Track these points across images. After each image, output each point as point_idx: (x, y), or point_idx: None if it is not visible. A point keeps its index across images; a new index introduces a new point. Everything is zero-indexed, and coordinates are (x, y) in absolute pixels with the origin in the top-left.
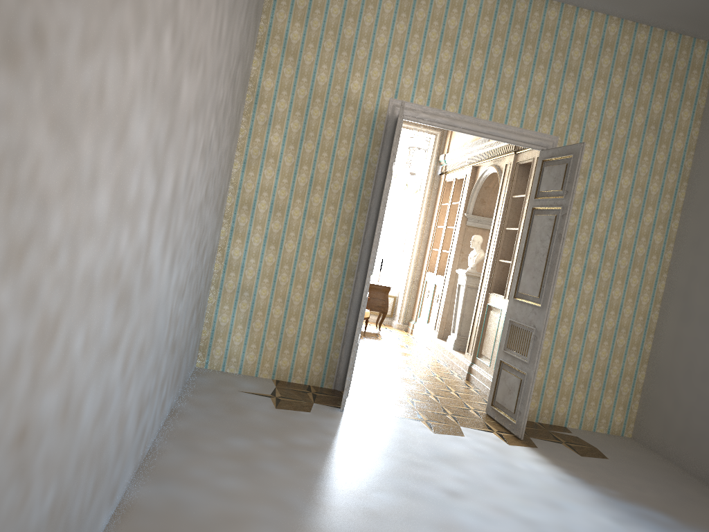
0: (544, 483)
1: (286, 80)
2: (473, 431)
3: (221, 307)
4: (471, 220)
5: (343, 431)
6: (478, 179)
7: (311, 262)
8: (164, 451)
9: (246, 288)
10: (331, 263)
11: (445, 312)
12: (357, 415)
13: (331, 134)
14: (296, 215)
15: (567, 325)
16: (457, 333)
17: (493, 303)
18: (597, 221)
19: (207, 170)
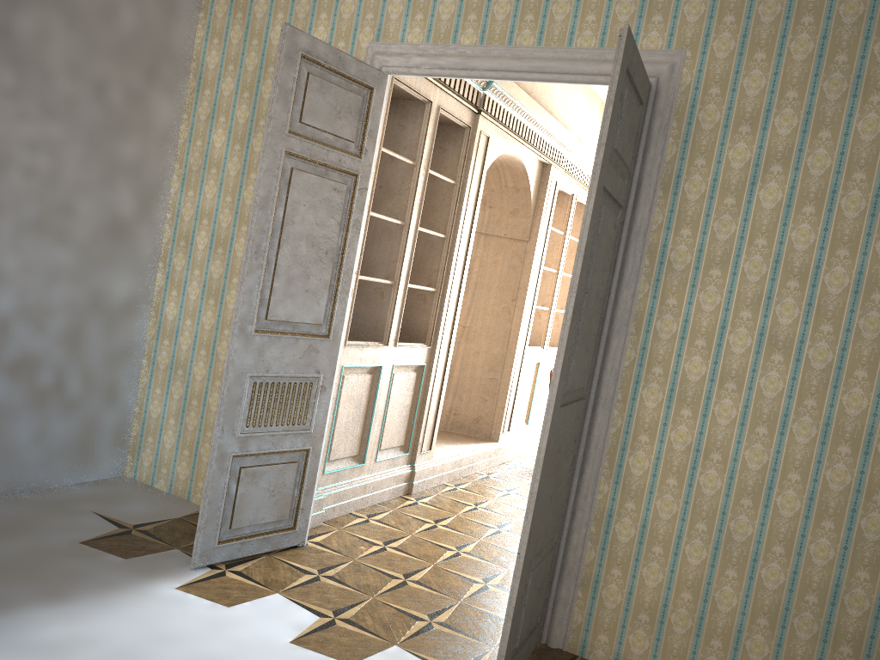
0: None
1: (234, 48)
2: None
3: (153, 391)
4: None
5: (98, 596)
6: None
7: None
8: None
9: (181, 363)
10: None
11: None
12: (204, 581)
13: None
14: (241, 251)
15: (719, 469)
16: None
17: None
18: (790, 226)
19: None
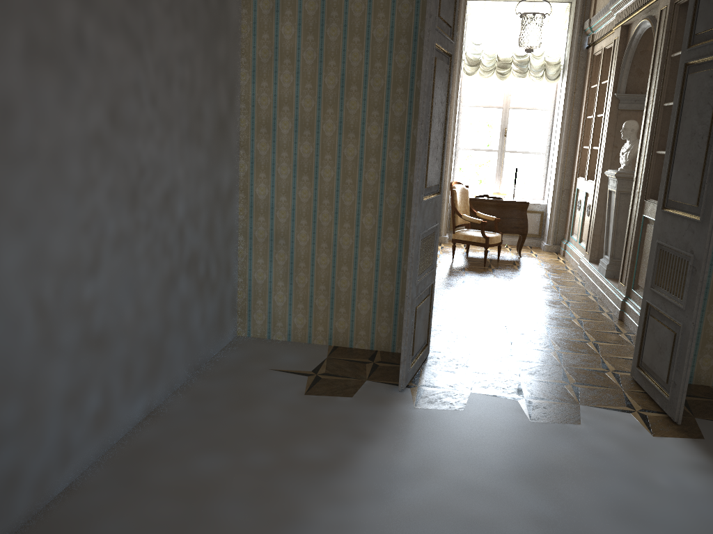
0: (698, 520)
1: None
2: (599, 412)
3: (254, 262)
4: (624, 102)
5: (385, 428)
6: (629, 42)
7: (357, 192)
8: (86, 488)
9: (281, 234)
10: (385, 189)
11: (597, 228)
12: (421, 398)
13: (362, 8)
14: (330, 131)
15: None
16: (610, 256)
17: (649, 214)
18: None
19: (93, 85)
